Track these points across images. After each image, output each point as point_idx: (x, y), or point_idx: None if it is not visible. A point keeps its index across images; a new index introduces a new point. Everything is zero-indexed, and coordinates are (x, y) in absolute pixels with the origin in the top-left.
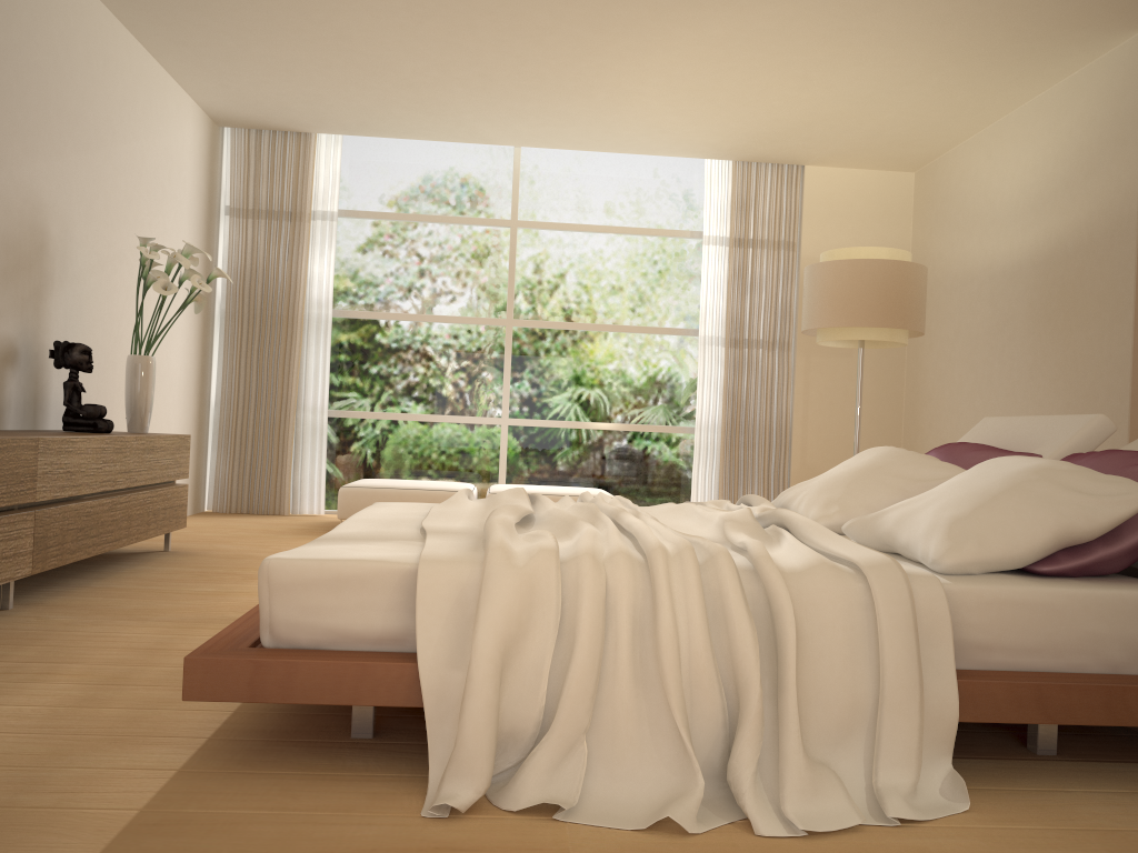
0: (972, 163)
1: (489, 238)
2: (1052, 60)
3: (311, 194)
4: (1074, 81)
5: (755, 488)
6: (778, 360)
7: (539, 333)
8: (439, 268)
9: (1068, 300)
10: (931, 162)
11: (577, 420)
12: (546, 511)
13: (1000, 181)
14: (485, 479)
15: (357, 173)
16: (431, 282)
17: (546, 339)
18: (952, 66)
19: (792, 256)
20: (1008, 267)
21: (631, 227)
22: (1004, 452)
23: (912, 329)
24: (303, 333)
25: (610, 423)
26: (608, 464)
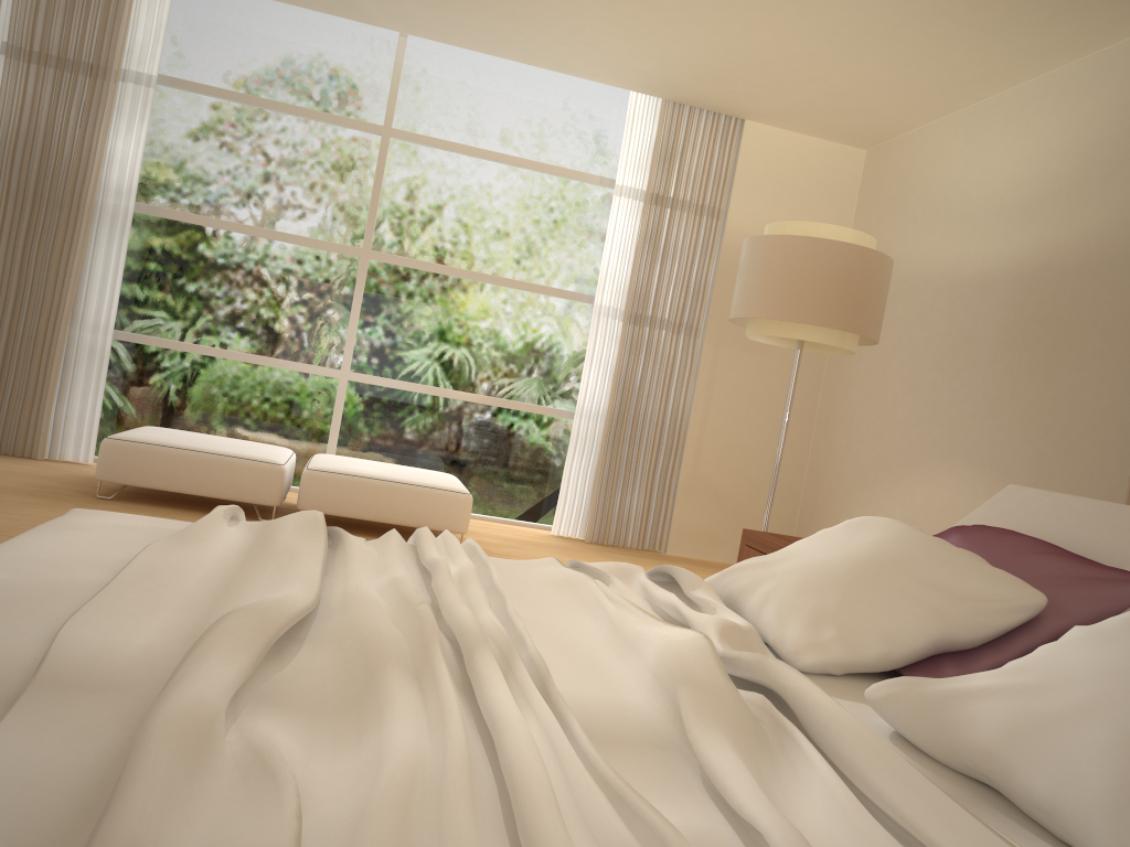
0: (946, 147)
1: (353, 144)
2: (1090, 24)
3: (123, 47)
4: (1104, 58)
5: (635, 493)
6: (682, 346)
7: (401, 273)
8: (284, 171)
9: (1058, 328)
10: (890, 140)
11: (434, 385)
12: (343, 590)
13: (981, 172)
14: (310, 442)
15: (191, 32)
16: (272, 188)
17: (409, 281)
18: (968, 10)
19: (716, 225)
20: (978, 276)
21: (531, 160)
22: (1089, 565)
23: (869, 336)
24: (92, 227)
25: (474, 394)
26: (465, 443)
